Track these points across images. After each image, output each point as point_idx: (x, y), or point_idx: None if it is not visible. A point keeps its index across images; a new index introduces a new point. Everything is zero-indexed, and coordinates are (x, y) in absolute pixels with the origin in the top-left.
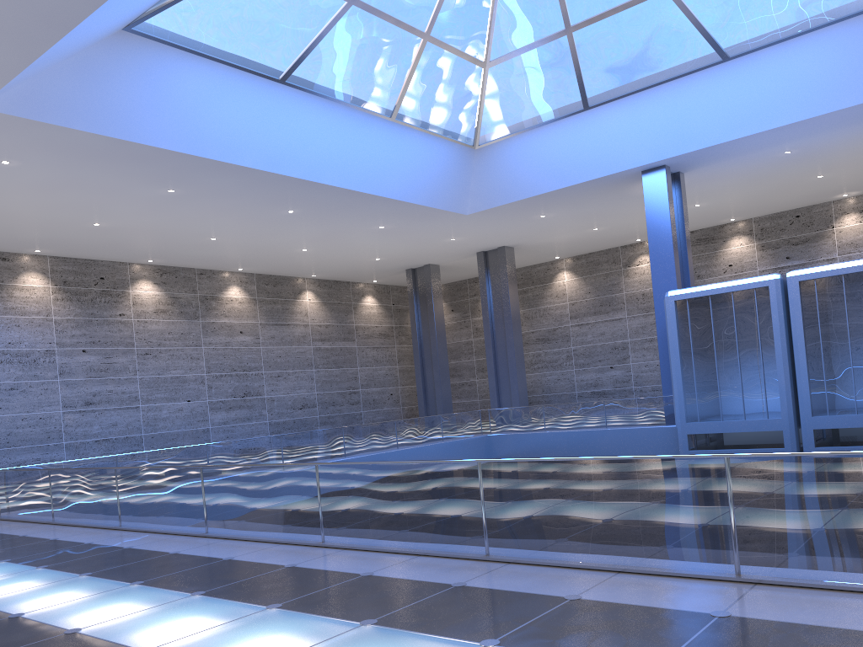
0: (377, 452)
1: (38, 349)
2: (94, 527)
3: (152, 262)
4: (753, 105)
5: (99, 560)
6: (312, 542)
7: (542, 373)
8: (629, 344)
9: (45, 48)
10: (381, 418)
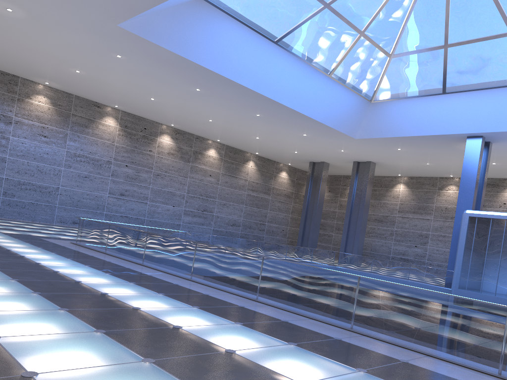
0: None
1: (103, 159)
2: (128, 261)
3: (173, 126)
4: None
5: (136, 277)
6: (250, 297)
7: (373, 239)
8: (429, 235)
9: (162, 1)
10: (274, 242)
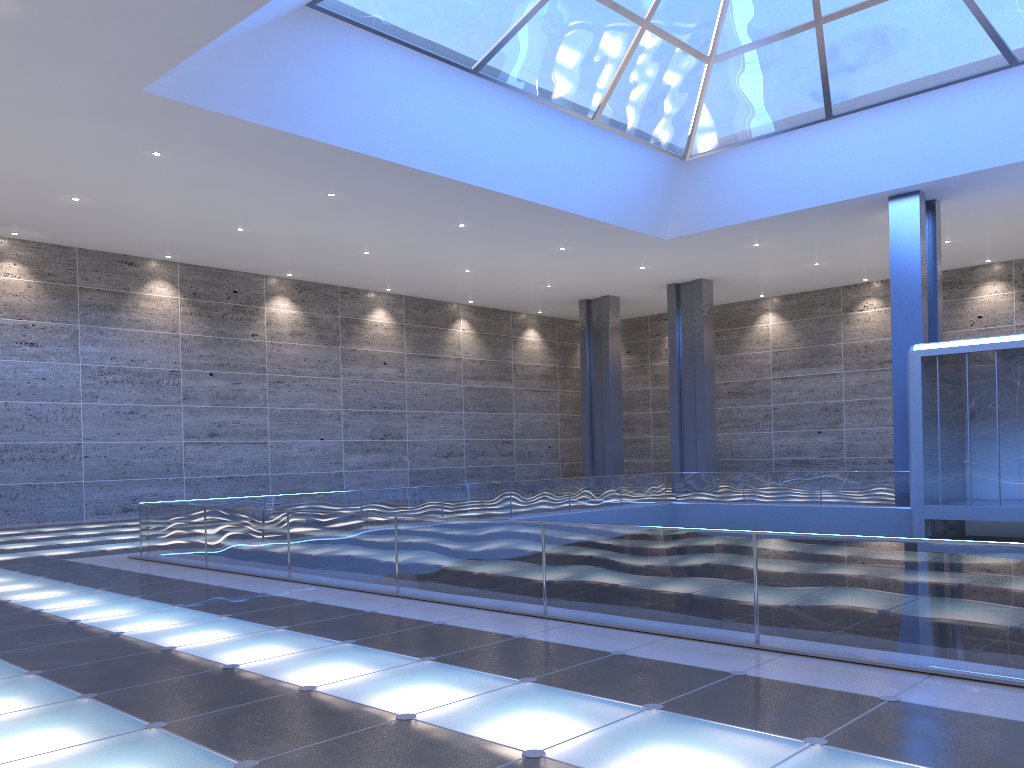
0: (546, 514)
1: (162, 369)
2: (258, 576)
3: (292, 276)
4: None
5: (287, 613)
6: (531, 611)
7: (732, 434)
8: (843, 406)
9: (229, 25)
10: (536, 474)
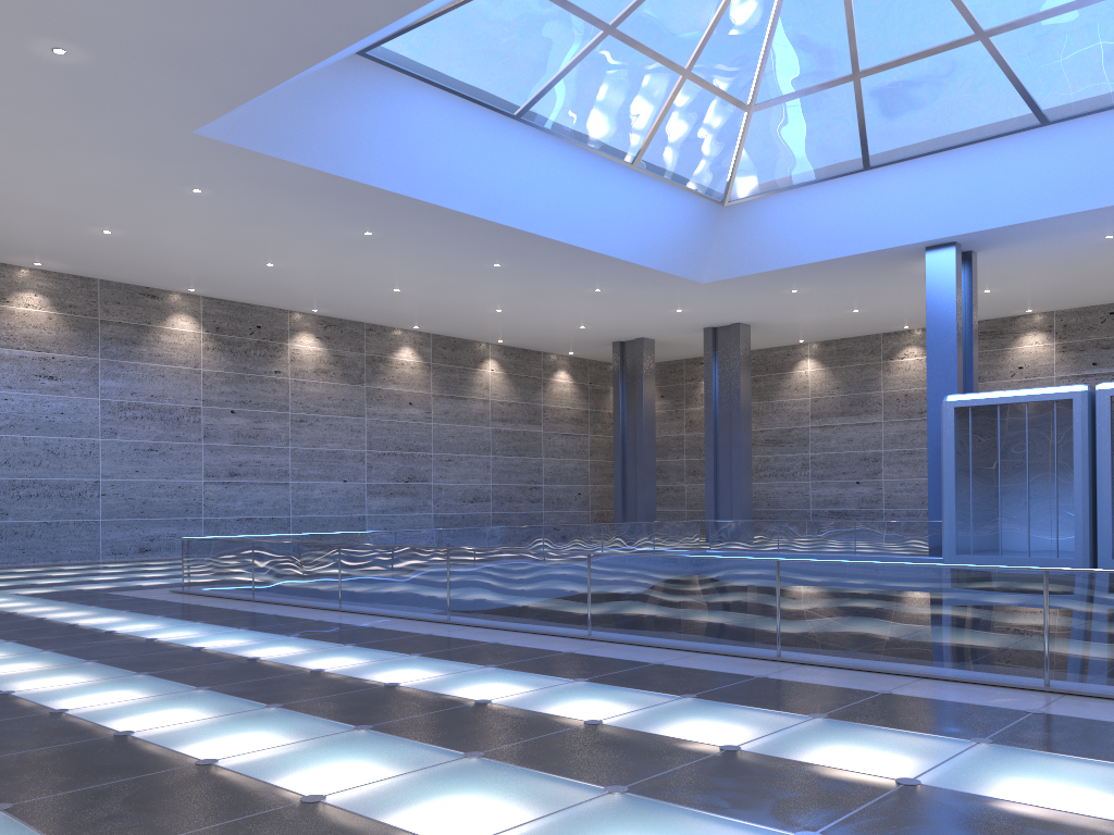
0: None
1: (182, 405)
2: (308, 607)
3: (317, 312)
4: (1072, 180)
5: (349, 635)
6: (576, 634)
7: (769, 483)
8: (882, 456)
9: (287, 77)
10: (565, 522)
